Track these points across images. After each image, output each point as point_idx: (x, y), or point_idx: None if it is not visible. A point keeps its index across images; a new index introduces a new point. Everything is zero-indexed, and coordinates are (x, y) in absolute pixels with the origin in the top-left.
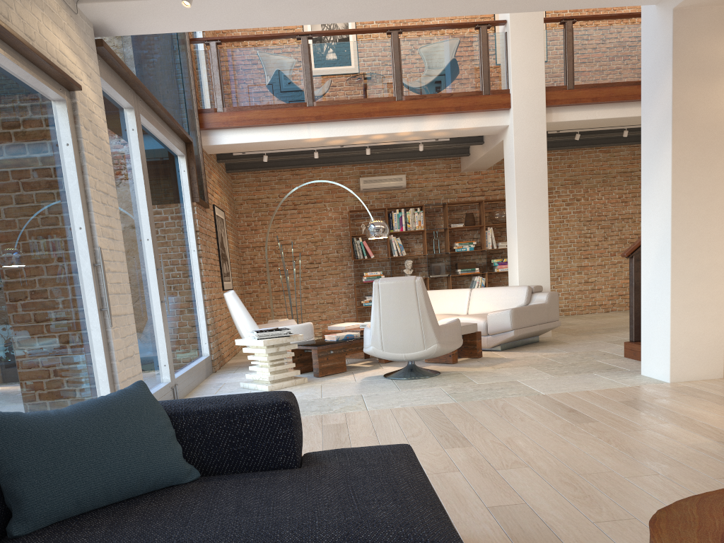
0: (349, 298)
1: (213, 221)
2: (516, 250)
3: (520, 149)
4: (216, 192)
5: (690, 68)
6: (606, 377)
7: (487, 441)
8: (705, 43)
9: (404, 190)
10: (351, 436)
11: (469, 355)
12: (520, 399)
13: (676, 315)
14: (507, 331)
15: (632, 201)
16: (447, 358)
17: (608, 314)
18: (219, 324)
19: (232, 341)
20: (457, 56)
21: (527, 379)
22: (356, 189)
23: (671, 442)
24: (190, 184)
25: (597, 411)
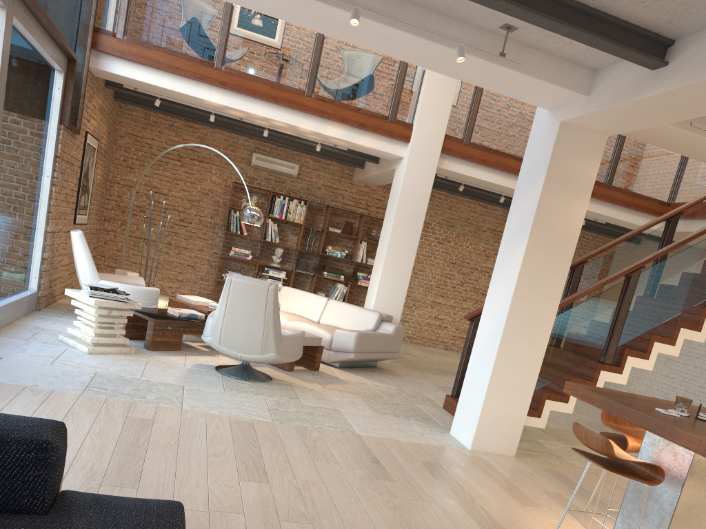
0: (212, 266)
1: (81, 149)
2: (379, 276)
3: (407, 183)
4: (95, 118)
5: (560, 179)
6: (420, 428)
7: (285, 480)
8: (578, 161)
9: (293, 179)
10: (151, 439)
11: (307, 365)
12: (334, 435)
13: (491, 392)
14: (348, 352)
15: (493, 257)
16: (285, 364)
17: (446, 353)
18: (59, 259)
19: (71, 278)
20: (374, 75)
21: (349, 410)
22: (247, 163)
23: (447, 524)
24: (62, 105)
25: (397, 468)
